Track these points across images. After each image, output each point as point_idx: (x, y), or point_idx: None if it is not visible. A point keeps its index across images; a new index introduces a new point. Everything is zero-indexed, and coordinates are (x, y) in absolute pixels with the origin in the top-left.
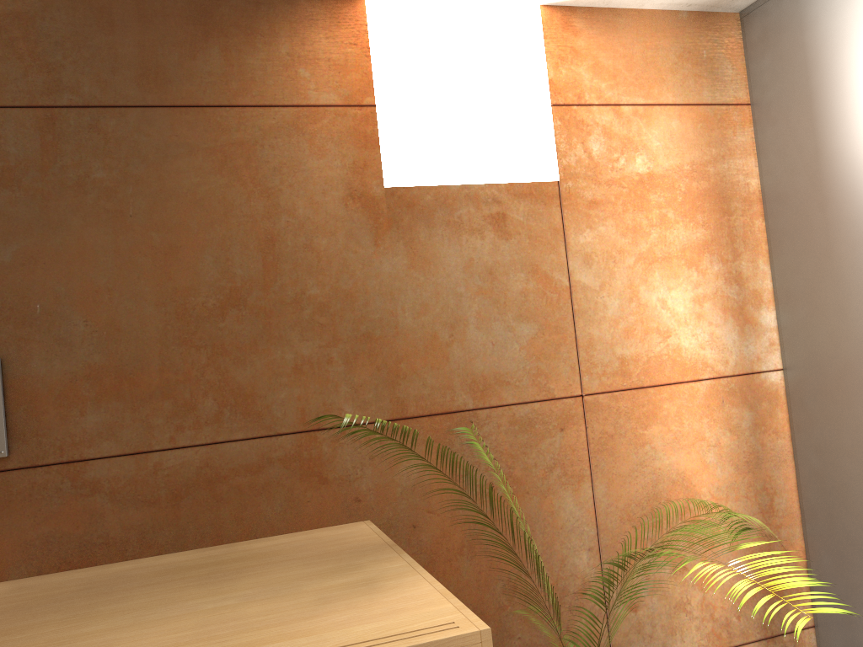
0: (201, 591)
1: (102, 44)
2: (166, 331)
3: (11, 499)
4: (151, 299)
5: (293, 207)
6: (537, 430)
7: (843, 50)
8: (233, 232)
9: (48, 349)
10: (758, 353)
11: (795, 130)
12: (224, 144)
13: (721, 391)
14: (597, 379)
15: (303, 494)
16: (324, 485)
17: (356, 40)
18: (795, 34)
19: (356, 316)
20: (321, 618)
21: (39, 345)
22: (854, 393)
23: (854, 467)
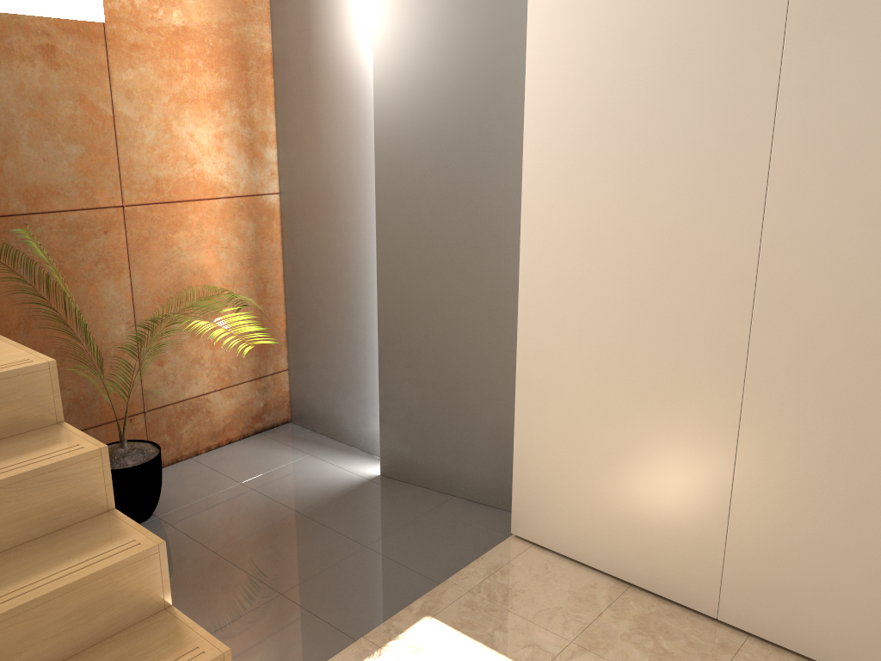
0: None
1: None
2: None
3: None
4: None
5: None
6: (84, 233)
7: None
8: None
9: None
10: (262, 180)
11: (297, 13)
12: None
13: (234, 207)
14: (136, 194)
15: None
16: None
17: None
18: None
19: None
20: None
21: None
22: (320, 214)
23: (317, 264)
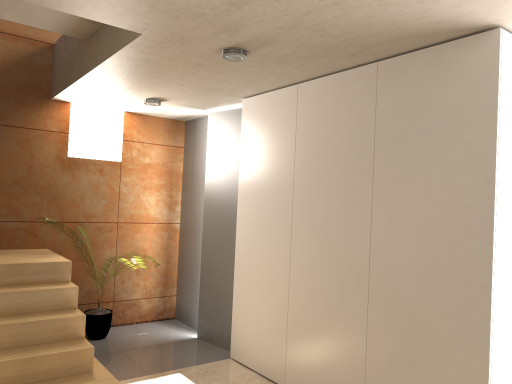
0: (2, 255)
1: None
2: None
3: None
4: None
5: (39, 159)
6: (102, 230)
7: (200, 143)
8: (19, 163)
9: None
10: (173, 218)
11: (190, 159)
12: (21, 138)
13: (160, 227)
14: (123, 218)
15: (28, 239)
16: (35, 237)
17: (66, 114)
18: (193, 134)
19: (53, 191)
20: (35, 259)
21: None
22: (191, 231)
23: (188, 251)
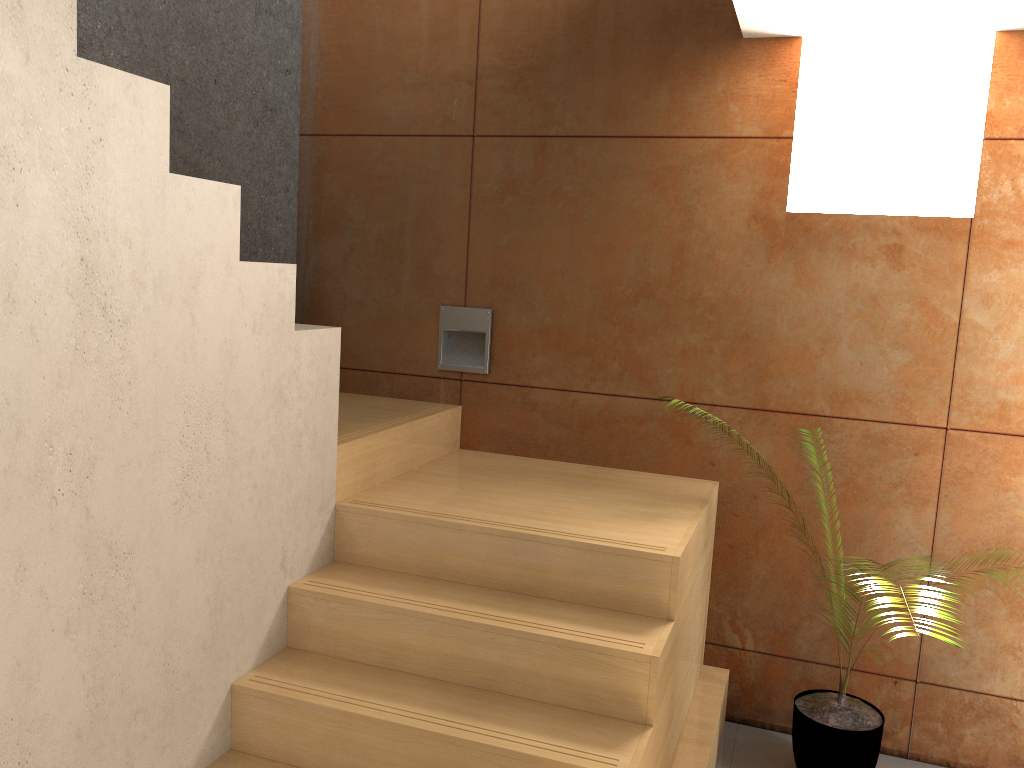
0: (564, 489)
1: (583, 88)
2: (594, 308)
3: (486, 401)
4: (588, 283)
5: (704, 223)
6: (888, 449)
7: None
8: (654, 239)
9: (519, 308)
10: None
11: None
12: (658, 168)
13: None
14: (967, 417)
15: (671, 448)
16: (688, 446)
17: (786, 77)
18: None
19: (739, 319)
20: (604, 523)
21: (514, 305)
22: None
23: None
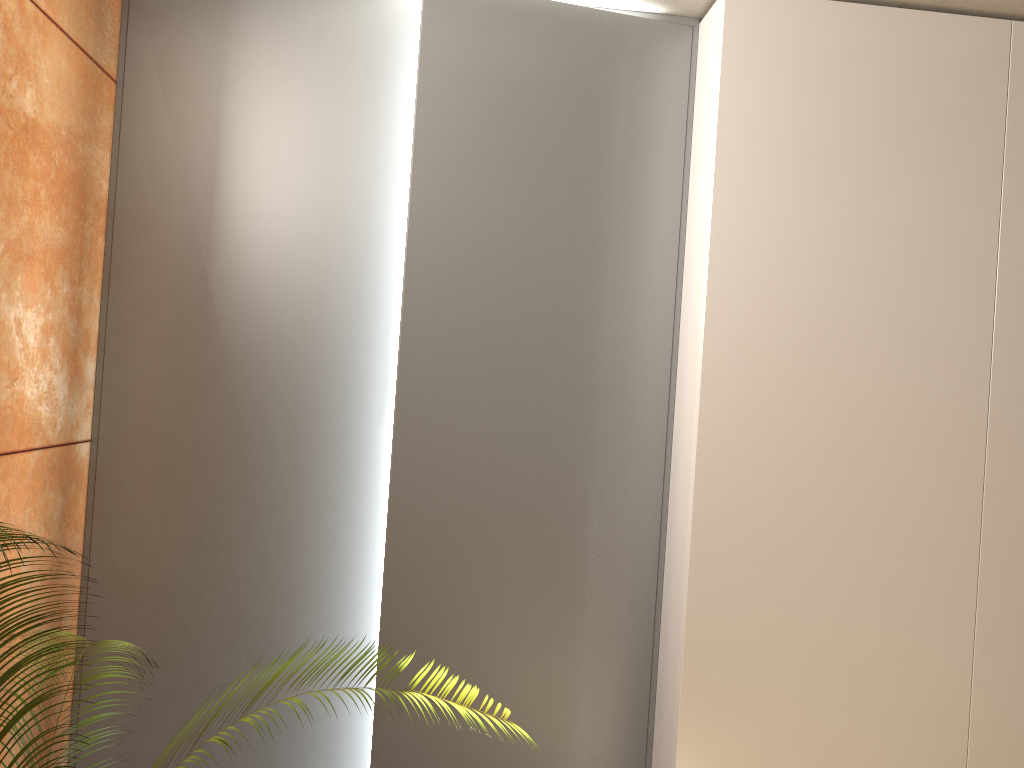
0: None
1: None
2: None
3: None
4: None
5: None
6: None
7: (276, 90)
8: None
9: None
10: (78, 416)
11: (188, 147)
12: None
13: (47, 467)
14: None
15: None
16: None
17: None
18: (214, 37)
19: None
20: None
21: None
22: (204, 477)
23: (184, 565)
